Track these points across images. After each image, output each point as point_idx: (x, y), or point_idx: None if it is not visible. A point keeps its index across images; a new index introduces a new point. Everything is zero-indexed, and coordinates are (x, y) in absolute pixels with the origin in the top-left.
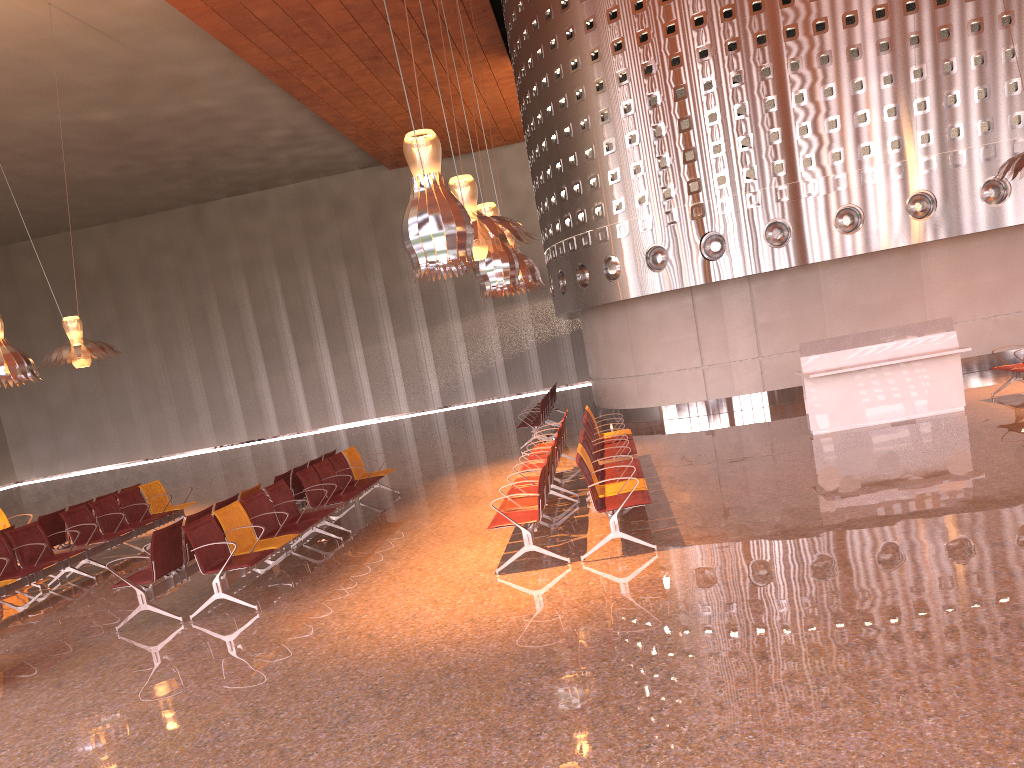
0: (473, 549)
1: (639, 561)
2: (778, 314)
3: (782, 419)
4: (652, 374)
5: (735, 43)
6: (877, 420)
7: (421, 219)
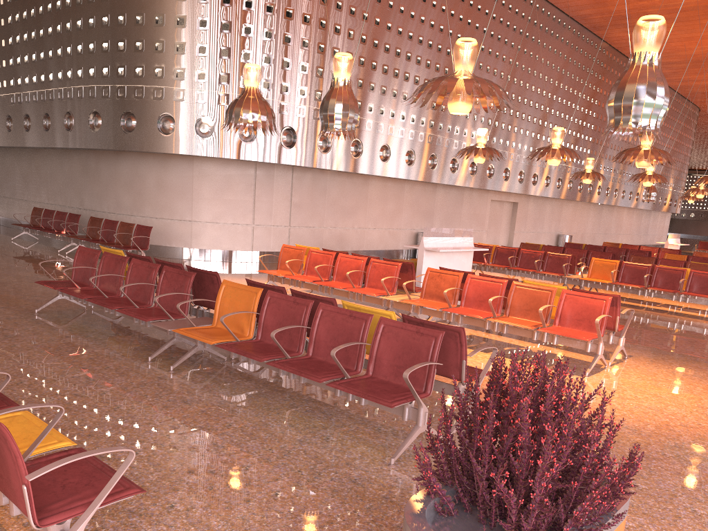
0: (477, 358)
1: (641, 365)
2: (304, 198)
3: None
4: (209, 222)
5: None
6: None
7: (666, 90)
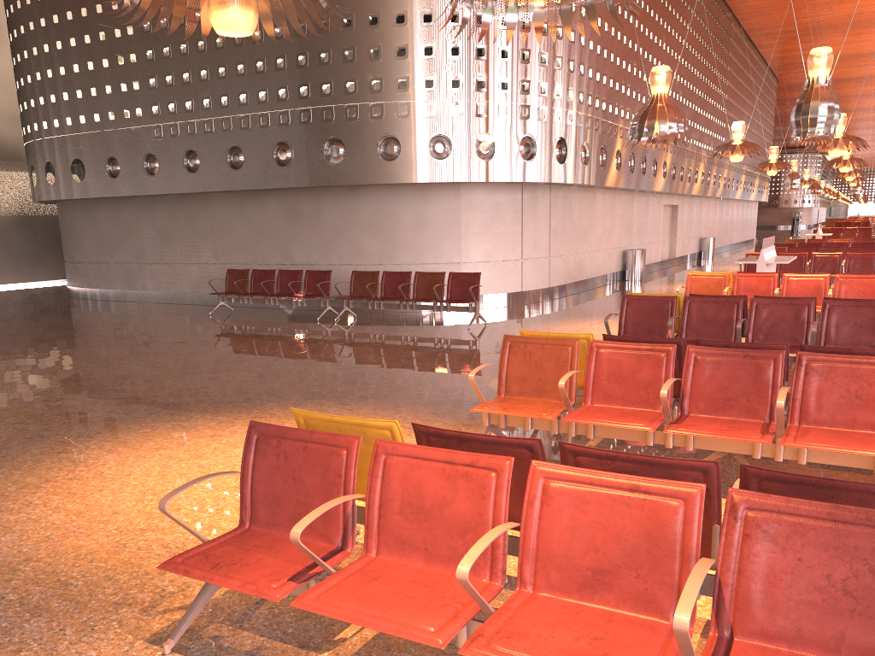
0: None
1: None
2: (558, 222)
3: None
4: (479, 262)
5: None
6: None
7: None
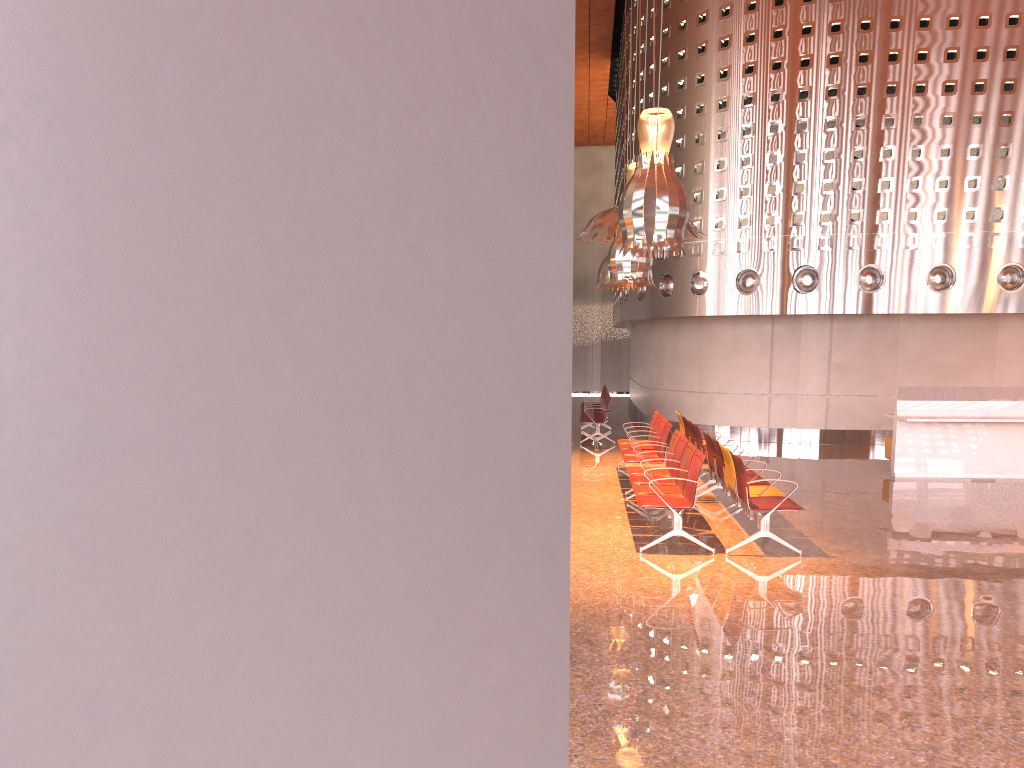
0: (595, 526)
1: (788, 563)
2: (853, 357)
3: (851, 458)
4: (717, 393)
5: (865, 88)
6: (959, 473)
7: (648, 194)
